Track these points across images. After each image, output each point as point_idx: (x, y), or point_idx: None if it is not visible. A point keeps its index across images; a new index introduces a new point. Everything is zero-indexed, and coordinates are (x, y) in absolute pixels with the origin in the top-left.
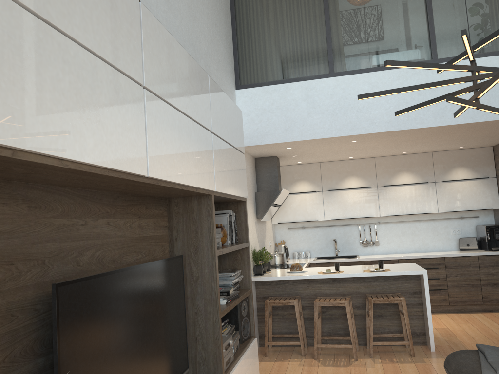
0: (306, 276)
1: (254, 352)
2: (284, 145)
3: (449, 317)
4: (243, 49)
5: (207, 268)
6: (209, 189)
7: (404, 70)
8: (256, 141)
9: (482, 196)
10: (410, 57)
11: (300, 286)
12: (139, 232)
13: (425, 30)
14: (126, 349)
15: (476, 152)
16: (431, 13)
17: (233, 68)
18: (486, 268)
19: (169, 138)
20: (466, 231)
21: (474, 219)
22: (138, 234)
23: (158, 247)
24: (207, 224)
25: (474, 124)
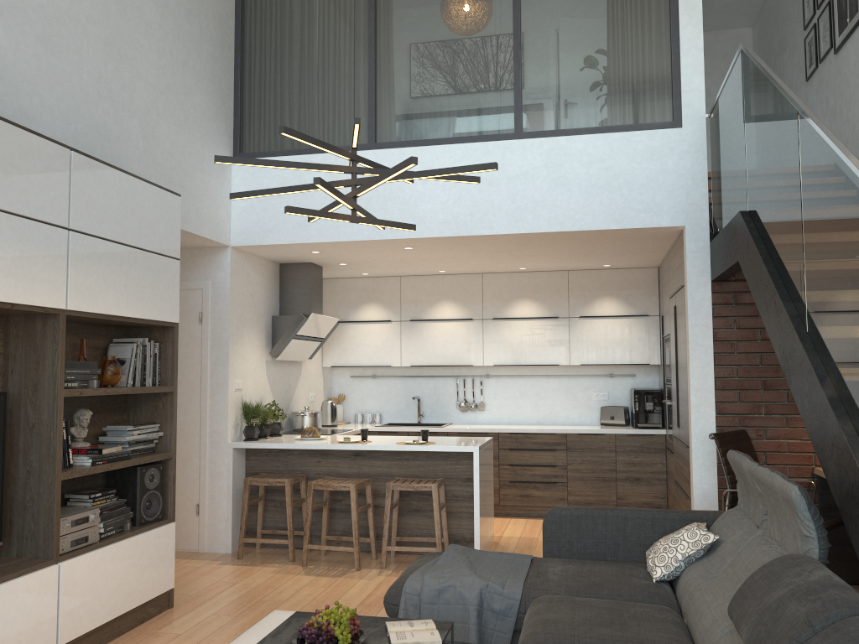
0: (311, 446)
1: (162, 540)
2: (303, 248)
3: None
4: (249, 98)
5: (47, 412)
6: (47, 306)
7: (472, 146)
8: (255, 239)
9: (636, 344)
10: (484, 127)
11: (309, 460)
12: None
13: (509, 88)
14: None
15: (633, 275)
16: (518, 62)
17: (229, 126)
18: (625, 453)
19: None
20: (616, 397)
21: (630, 378)
22: None
23: None
24: (51, 354)
25: (568, 234)
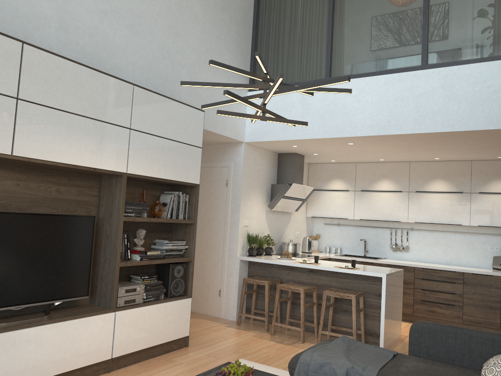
0: (282, 263)
1: (182, 307)
2: (286, 143)
3: None
4: None
5: (114, 229)
6: (114, 170)
7: (391, 76)
8: (257, 138)
9: None
10: (400, 63)
11: (282, 272)
12: (56, 195)
13: (419, 36)
14: (3, 262)
15: None
16: (426, 18)
17: None
18: None
19: (51, 132)
20: None
21: None
22: (55, 196)
23: (81, 208)
24: (118, 197)
25: (457, 133)
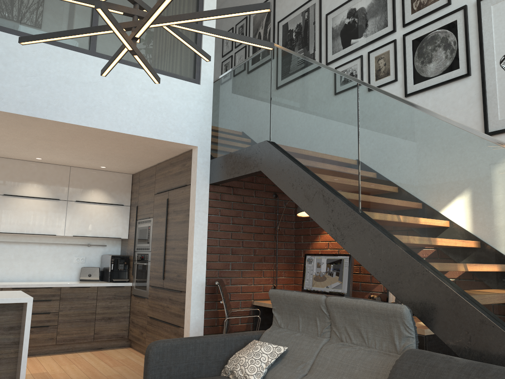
0: None
1: None
2: None
3: (53, 359)
4: None
5: None
6: None
7: (54, 48)
8: None
9: (113, 224)
10: None
11: None
12: None
13: (88, 16)
14: None
15: (116, 177)
16: None
17: None
18: (104, 300)
19: None
20: (91, 260)
21: (102, 248)
22: None
23: None
24: None
25: (120, 135)
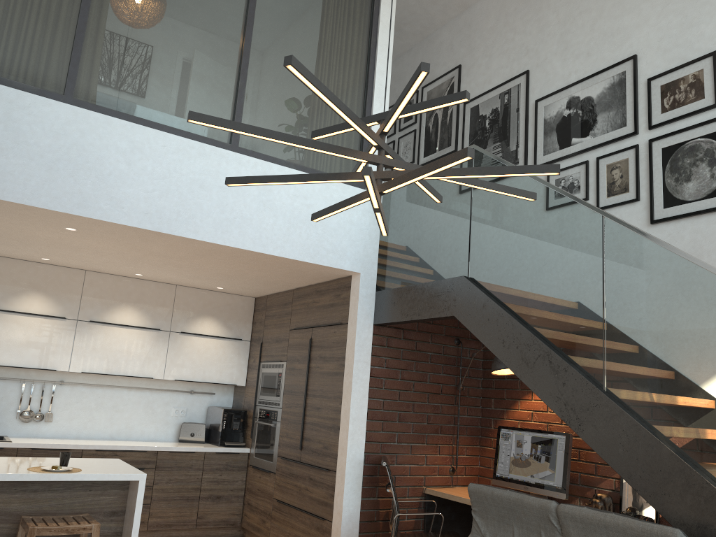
0: None
1: None
2: None
3: None
4: None
5: None
6: None
7: (189, 142)
8: None
9: (227, 365)
10: (201, 128)
11: None
12: None
13: (231, 100)
14: None
15: (234, 301)
16: (245, 80)
17: None
18: (212, 471)
19: None
20: (194, 413)
21: (208, 396)
22: None
23: None
24: None
25: (262, 256)
